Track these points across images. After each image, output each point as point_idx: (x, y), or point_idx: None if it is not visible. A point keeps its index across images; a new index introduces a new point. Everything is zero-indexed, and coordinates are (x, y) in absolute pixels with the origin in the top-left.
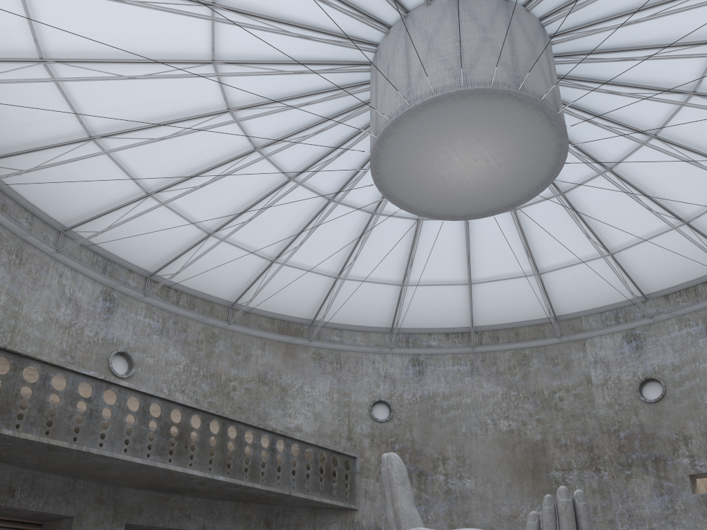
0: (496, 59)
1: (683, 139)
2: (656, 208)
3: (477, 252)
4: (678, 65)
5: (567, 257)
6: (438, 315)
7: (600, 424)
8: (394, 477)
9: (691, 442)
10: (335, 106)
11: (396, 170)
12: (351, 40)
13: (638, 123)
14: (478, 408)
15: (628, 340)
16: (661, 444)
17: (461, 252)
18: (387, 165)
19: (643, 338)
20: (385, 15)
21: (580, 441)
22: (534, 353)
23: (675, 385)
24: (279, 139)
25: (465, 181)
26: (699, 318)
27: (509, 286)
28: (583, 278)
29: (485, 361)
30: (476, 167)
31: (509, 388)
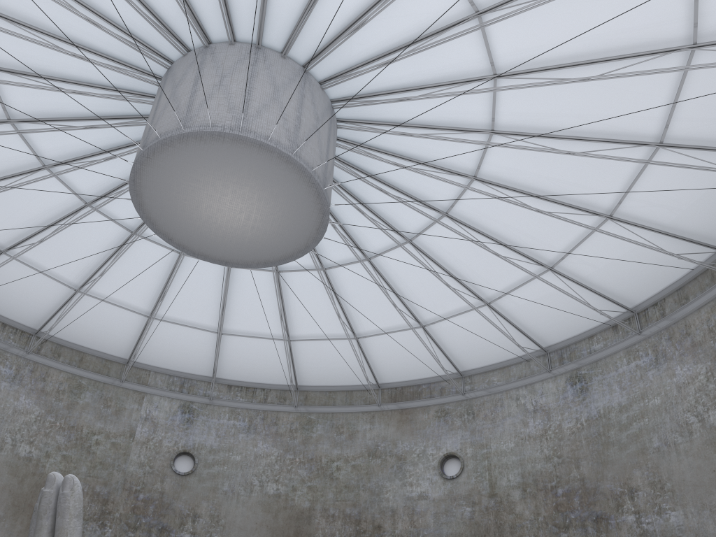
0: (319, 151)
1: (336, 283)
2: (279, 318)
3: (113, 267)
4: (376, 235)
5: (185, 316)
6: (11, 302)
7: (125, 480)
8: (72, 506)
9: (198, 521)
10: (115, 49)
11: (169, 168)
12: (194, 17)
13: (322, 254)
14: (3, 422)
15: (183, 411)
16: (172, 515)
17: (98, 258)
18: (166, 158)
19: (196, 414)
20: (240, 28)
21: (99, 491)
22: (90, 386)
23: (206, 466)
24: (21, 22)
25: (213, 220)
26: (248, 416)
27: (113, 312)
28: (181, 340)
29: (34, 373)
30: (235, 216)
31: (48, 412)
